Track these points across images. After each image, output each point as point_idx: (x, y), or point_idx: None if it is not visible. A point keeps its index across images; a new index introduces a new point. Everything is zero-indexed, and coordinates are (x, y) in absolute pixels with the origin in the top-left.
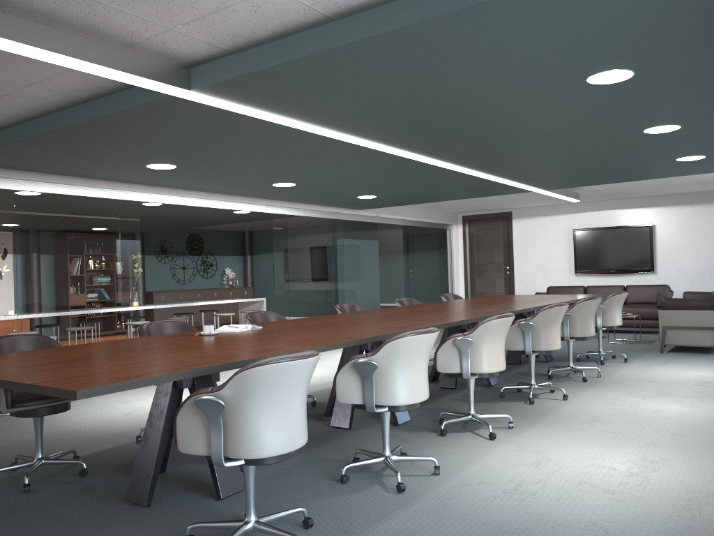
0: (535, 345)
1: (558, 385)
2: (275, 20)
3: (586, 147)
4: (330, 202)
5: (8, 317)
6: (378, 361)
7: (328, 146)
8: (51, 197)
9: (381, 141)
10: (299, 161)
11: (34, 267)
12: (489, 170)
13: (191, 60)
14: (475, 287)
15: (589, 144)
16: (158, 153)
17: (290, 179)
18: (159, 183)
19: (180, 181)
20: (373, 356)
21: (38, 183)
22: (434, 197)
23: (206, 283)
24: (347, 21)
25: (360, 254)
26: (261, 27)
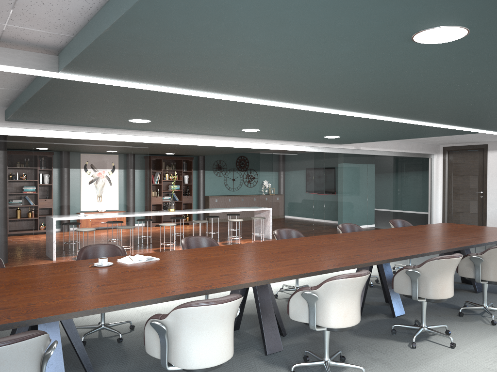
0: (422, 293)
1: (462, 325)
2: (71, 9)
3: (496, 99)
4: (307, 140)
5: (46, 225)
6: (169, 325)
7: (240, 105)
8: (80, 142)
9: (280, 100)
10: (235, 116)
11: (66, 190)
12: (417, 118)
13: (60, 47)
14: (451, 207)
15: (496, 96)
16: (121, 113)
17: (248, 126)
18: (158, 130)
19: (170, 129)
20: (163, 319)
21: (70, 132)
22: (391, 136)
23: (249, 190)
24: (110, 4)
25: (340, 179)
26: (69, 16)
